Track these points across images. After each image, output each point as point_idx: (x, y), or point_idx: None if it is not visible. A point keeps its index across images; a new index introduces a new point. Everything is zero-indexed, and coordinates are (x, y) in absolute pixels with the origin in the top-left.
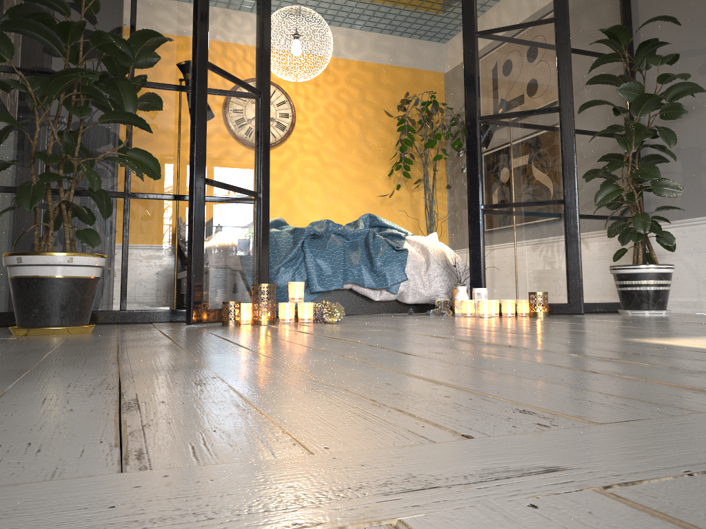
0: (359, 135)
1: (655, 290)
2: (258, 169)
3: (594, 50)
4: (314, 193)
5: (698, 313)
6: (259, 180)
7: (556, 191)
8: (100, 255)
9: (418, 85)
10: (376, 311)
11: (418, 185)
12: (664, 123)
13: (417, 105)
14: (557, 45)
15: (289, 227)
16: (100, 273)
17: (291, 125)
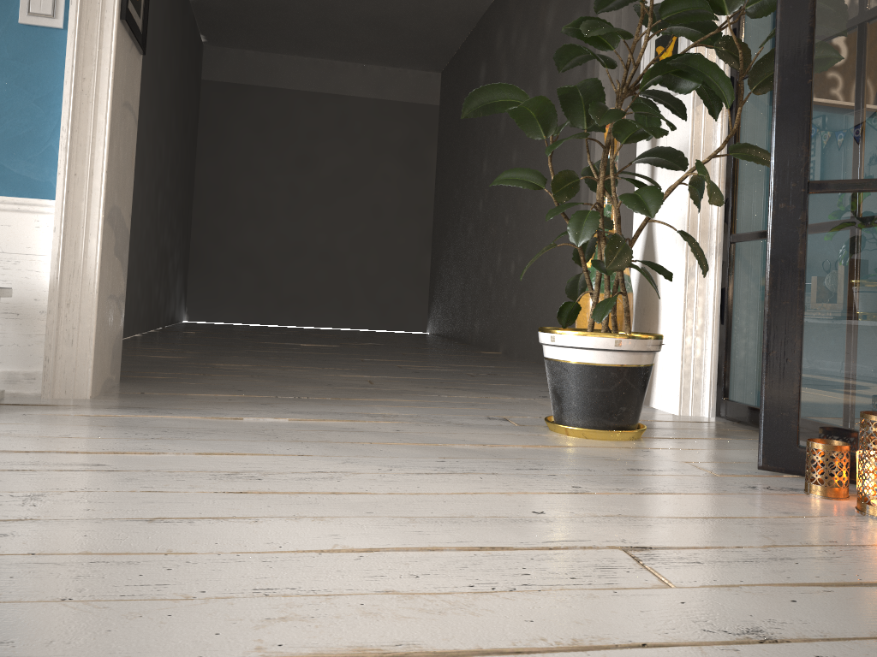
0: None
1: None
2: None
3: None
4: None
5: None
6: None
7: None
8: (593, 333)
9: None
10: None
11: None
12: None
13: None
14: None
15: None
16: (610, 359)
17: None
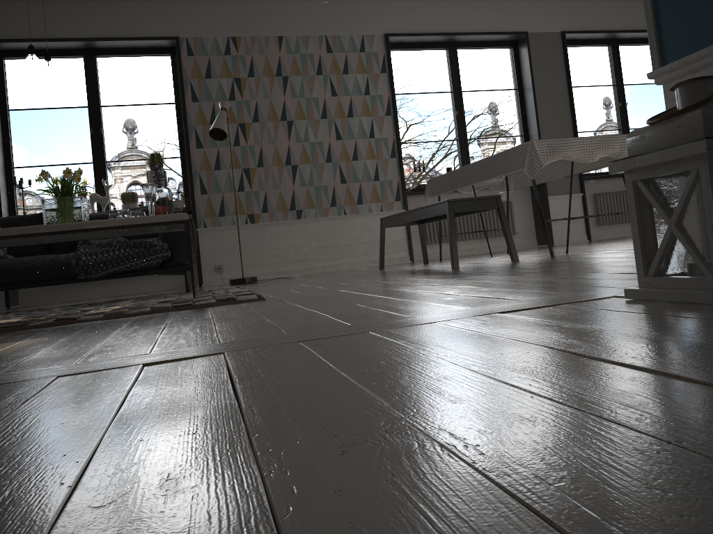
0: None
1: None
2: None
3: None
4: None
5: None
6: None
7: None
8: None
9: None
10: None
11: None
12: None
13: None
14: None
15: None
16: None
17: None
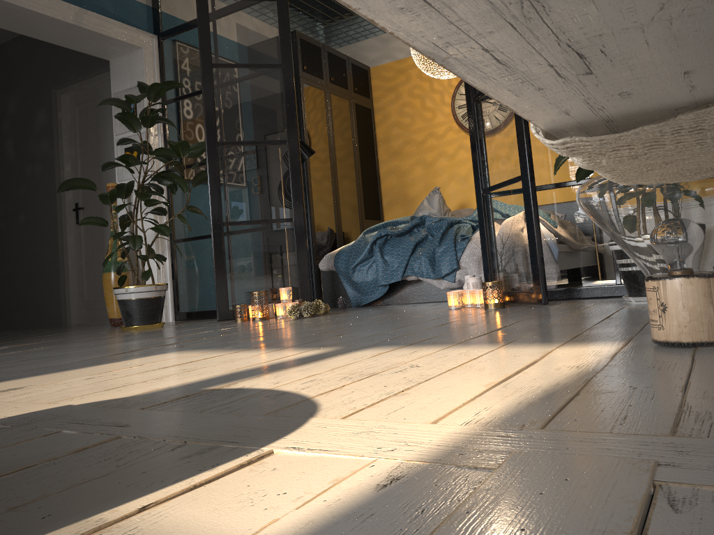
0: None
1: (638, 270)
2: (288, 200)
3: None
4: None
5: None
6: (291, 208)
7: (518, 166)
8: (146, 285)
9: None
10: None
11: None
12: None
13: None
14: None
15: (402, 226)
16: (153, 294)
17: None
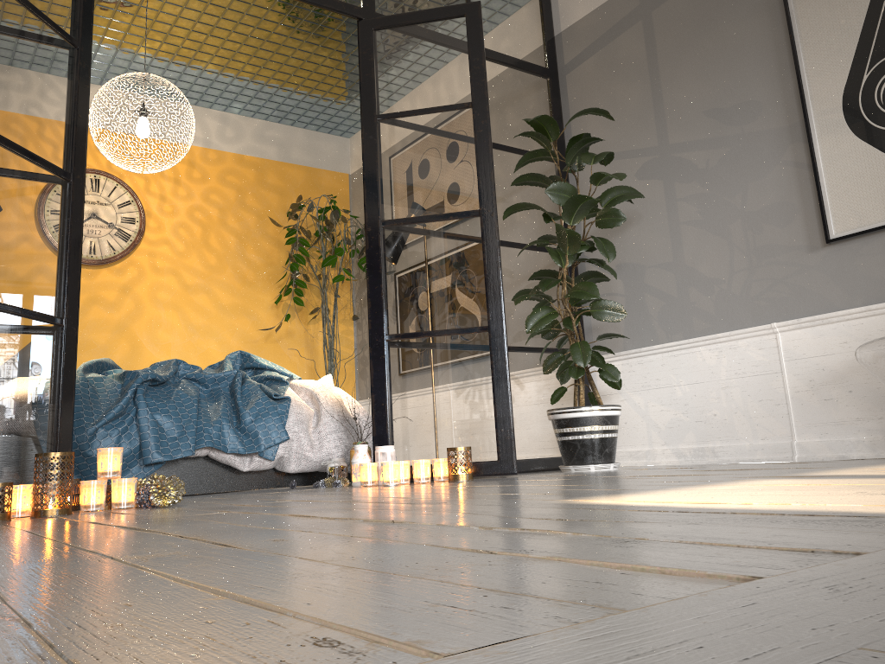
0: (236, 249)
1: (600, 438)
2: (60, 283)
3: (521, 147)
4: (170, 327)
5: (650, 464)
6: (62, 299)
7: (479, 316)
8: None
9: (315, 188)
10: (244, 487)
11: (315, 316)
12: (603, 236)
13: (312, 210)
14: (475, 135)
15: (119, 371)
16: None
17: (138, 233)
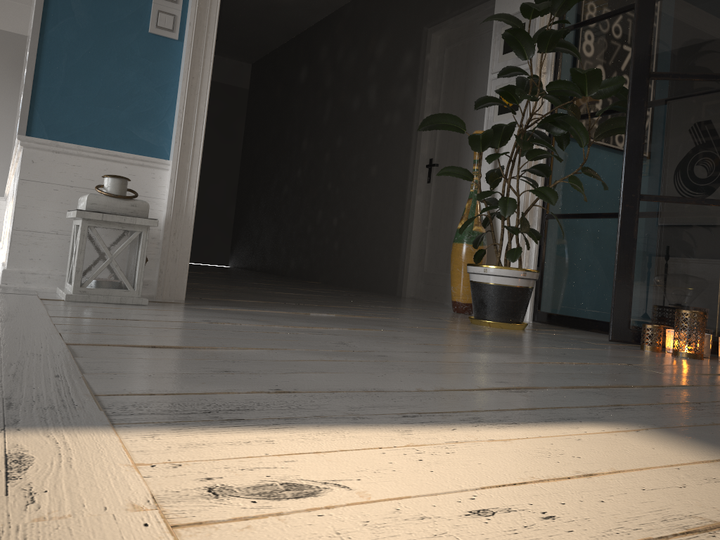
0: None
1: None
2: None
3: None
4: None
5: None
6: None
7: None
8: (512, 268)
9: None
10: None
11: None
12: None
13: None
14: None
15: None
16: (519, 283)
17: None
